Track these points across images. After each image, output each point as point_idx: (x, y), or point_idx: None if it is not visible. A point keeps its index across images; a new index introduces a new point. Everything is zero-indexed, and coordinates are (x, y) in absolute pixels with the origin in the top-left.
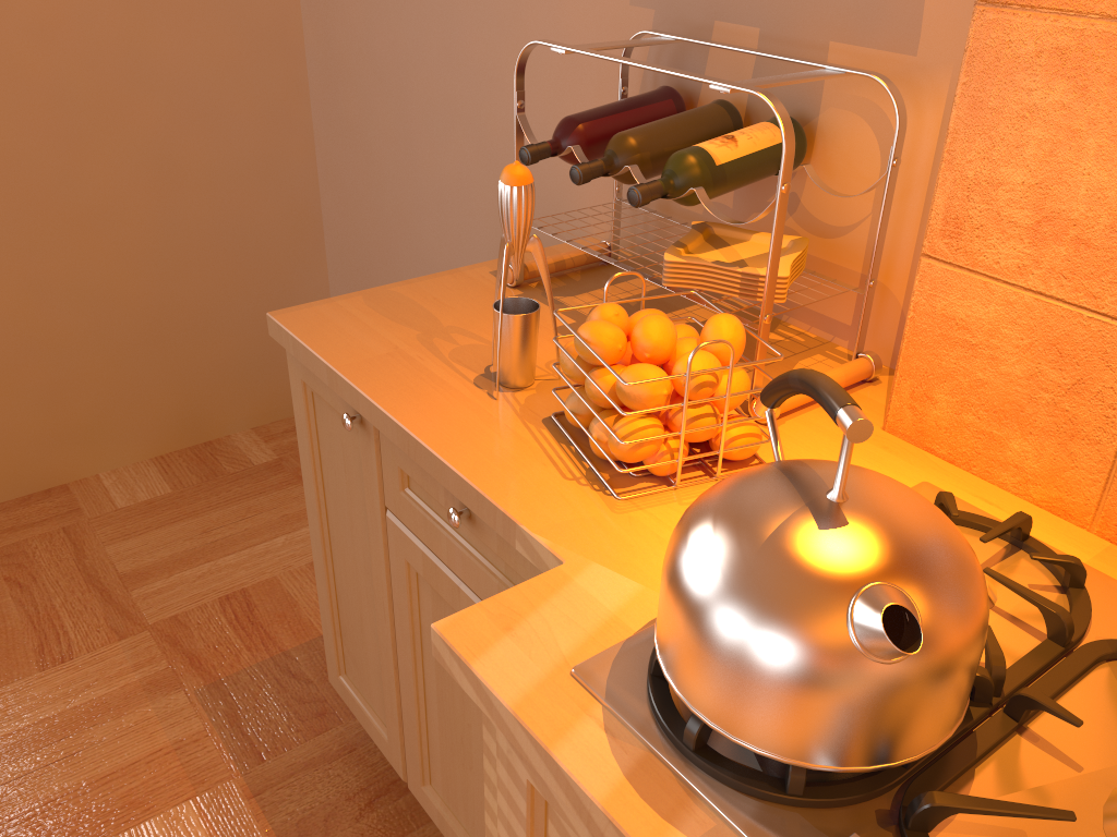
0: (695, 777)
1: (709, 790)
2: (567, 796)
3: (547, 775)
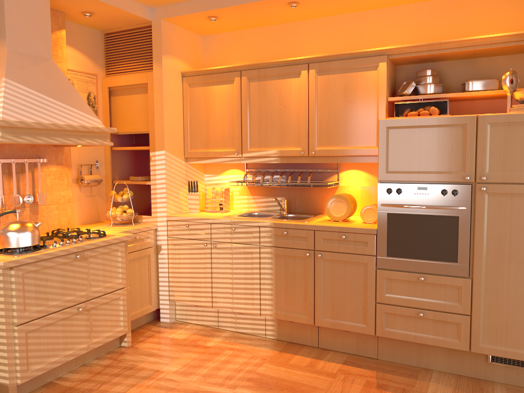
0: (36, 251)
1: (38, 251)
2: (35, 259)
3: (31, 260)
